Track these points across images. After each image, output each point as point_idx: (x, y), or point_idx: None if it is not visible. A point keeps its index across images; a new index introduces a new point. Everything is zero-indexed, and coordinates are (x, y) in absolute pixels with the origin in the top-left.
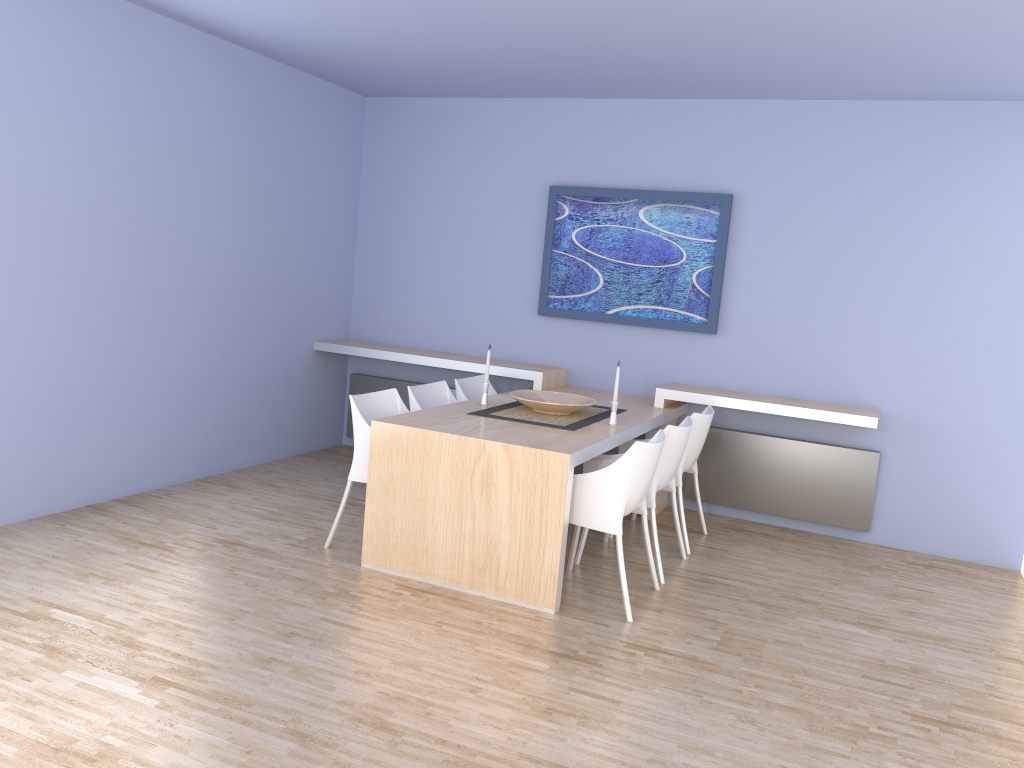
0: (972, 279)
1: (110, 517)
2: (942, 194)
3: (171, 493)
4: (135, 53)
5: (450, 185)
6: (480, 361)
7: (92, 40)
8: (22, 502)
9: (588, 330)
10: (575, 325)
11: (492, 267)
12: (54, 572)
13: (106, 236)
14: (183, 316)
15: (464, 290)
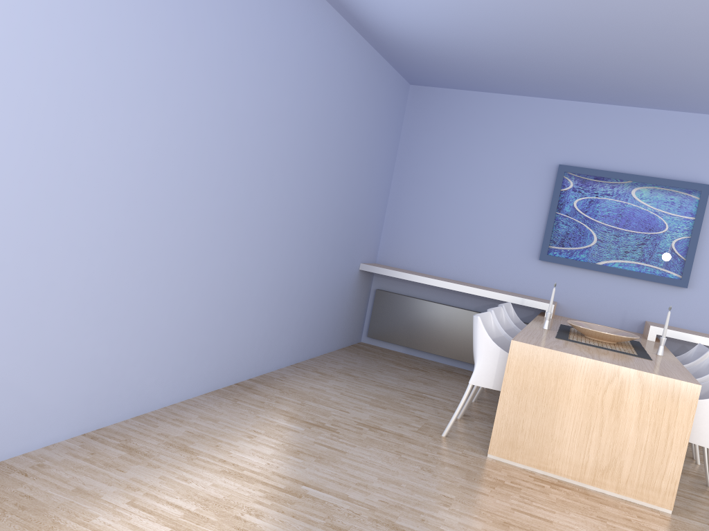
0: None
1: (262, 396)
2: None
3: (285, 376)
4: (313, 31)
5: (473, 156)
6: (495, 291)
7: (295, 17)
8: (203, 379)
9: (578, 275)
10: (567, 270)
11: (502, 220)
12: (269, 447)
13: (278, 171)
14: (304, 237)
15: (476, 235)
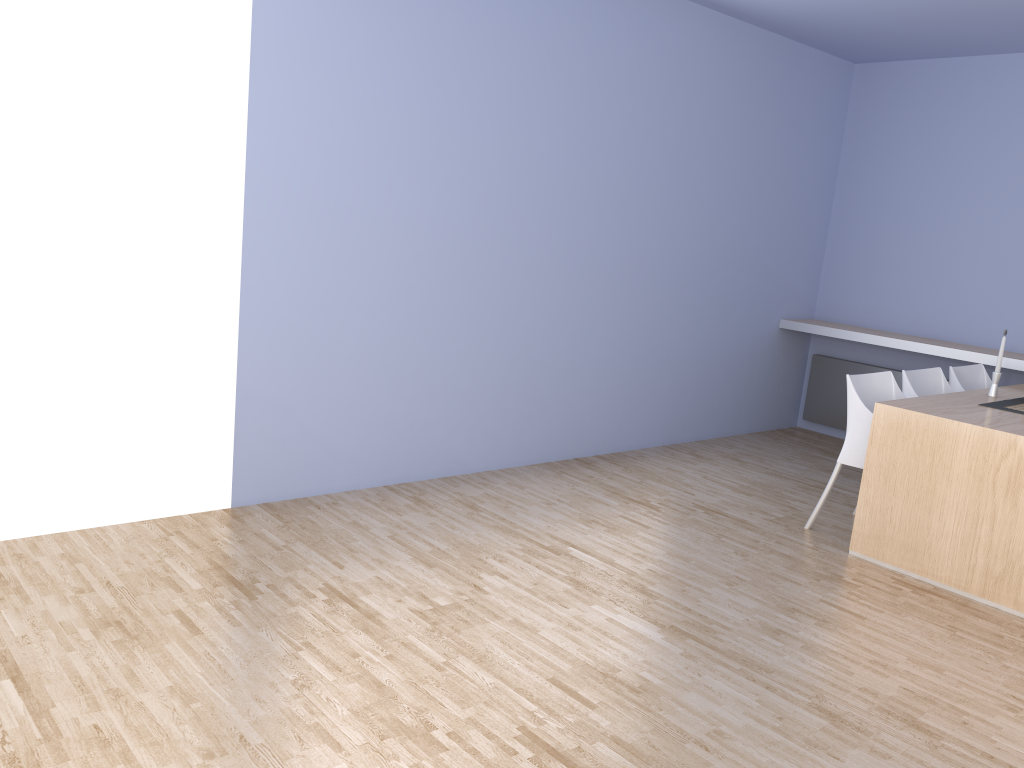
0: None
1: (596, 471)
2: None
3: (644, 456)
4: (649, 35)
5: (948, 154)
6: (972, 349)
7: (616, 25)
8: (527, 448)
9: None
10: None
11: (993, 245)
12: (562, 514)
13: (611, 210)
14: (666, 288)
15: (955, 270)
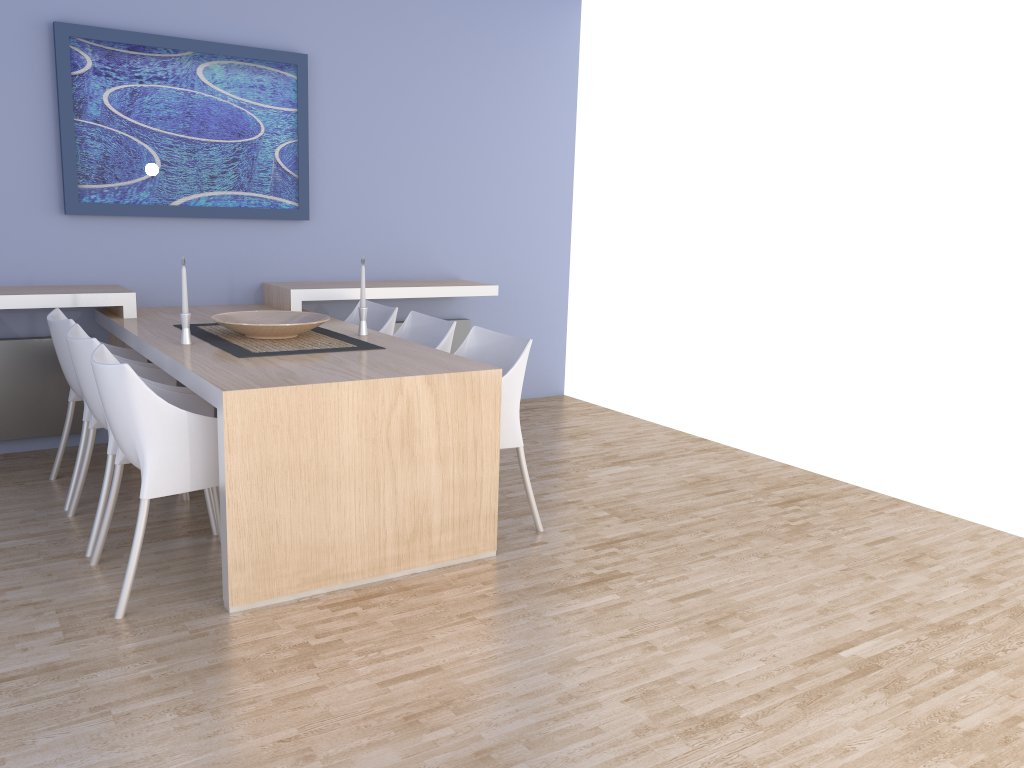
0: (516, 150)
1: None
2: (488, 69)
3: None
4: None
5: None
6: (5, 292)
7: None
8: None
9: (142, 230)
10: (122, 224)
11: None
12: None
13: None
14: None
15: None
